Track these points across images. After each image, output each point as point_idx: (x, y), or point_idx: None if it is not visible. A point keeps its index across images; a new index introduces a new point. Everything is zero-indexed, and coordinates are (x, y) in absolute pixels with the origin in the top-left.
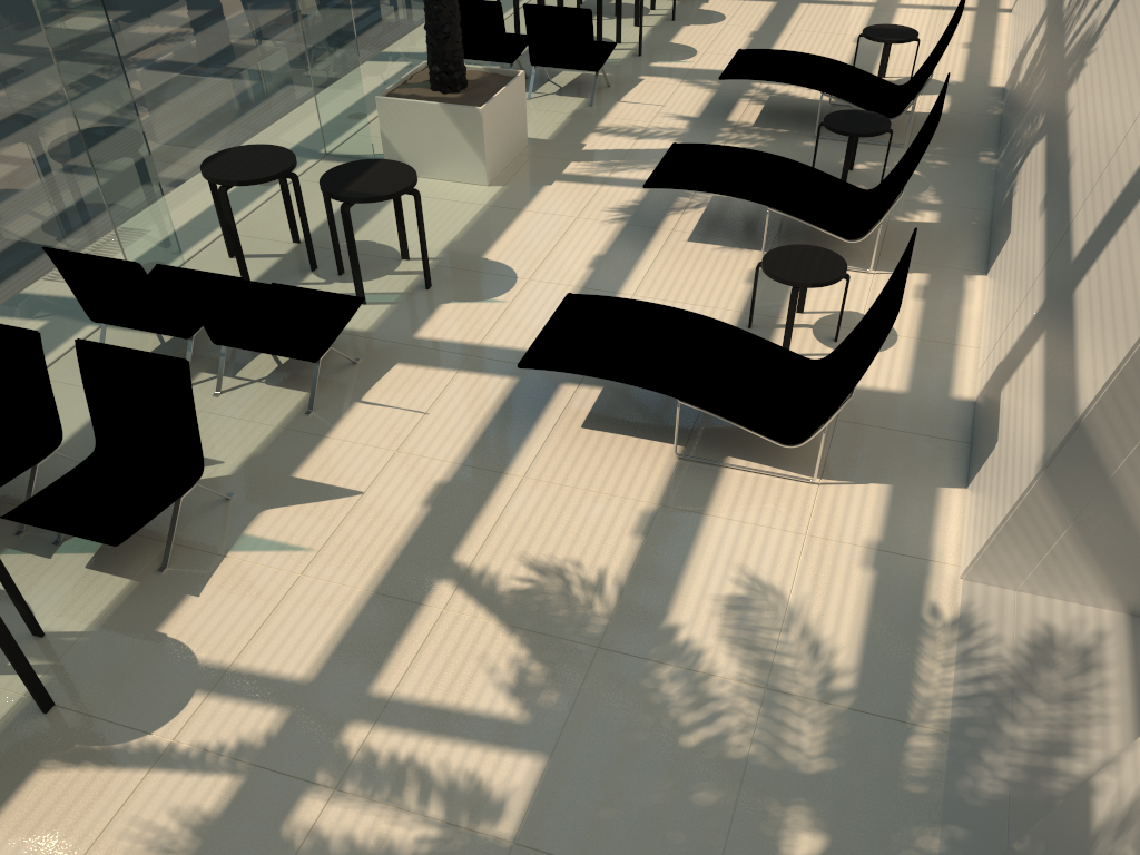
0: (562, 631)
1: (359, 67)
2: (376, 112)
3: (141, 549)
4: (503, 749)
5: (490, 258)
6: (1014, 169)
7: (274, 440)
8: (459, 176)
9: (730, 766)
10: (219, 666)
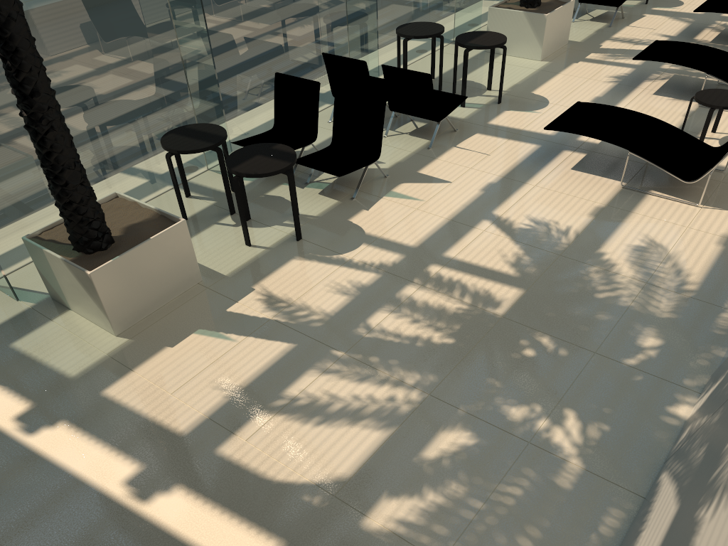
0: (542, 247)
1: None
2: (484, 23)
3: (343, 190)
4: (503, 284)
5: (535, 93)
6: None
7: (410, 157)
8: (525, 54)
9: (618, 308)
10: (374, 236)
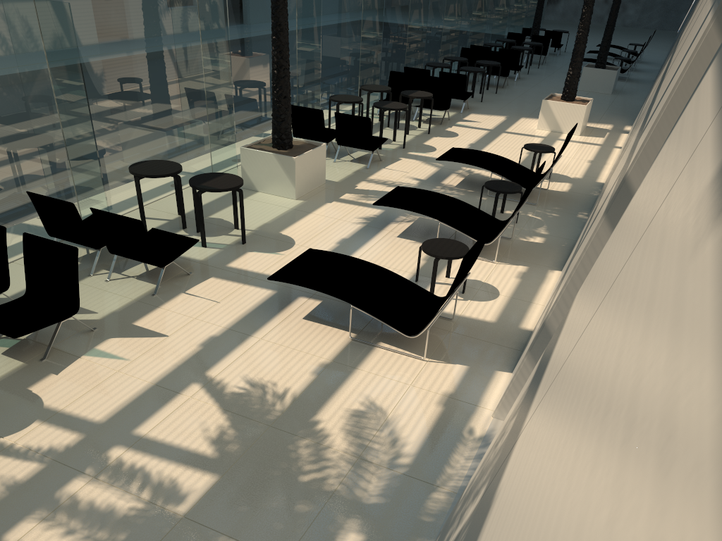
0: (253, 416)
1: (234, 131)
2: None
3: (35, 348)
4: (196, 469)
5: (283, 233)
6: (588, 218)
7: (129, 305)
8: (280, 193)
9: (323, 494)
10: (54, 409)
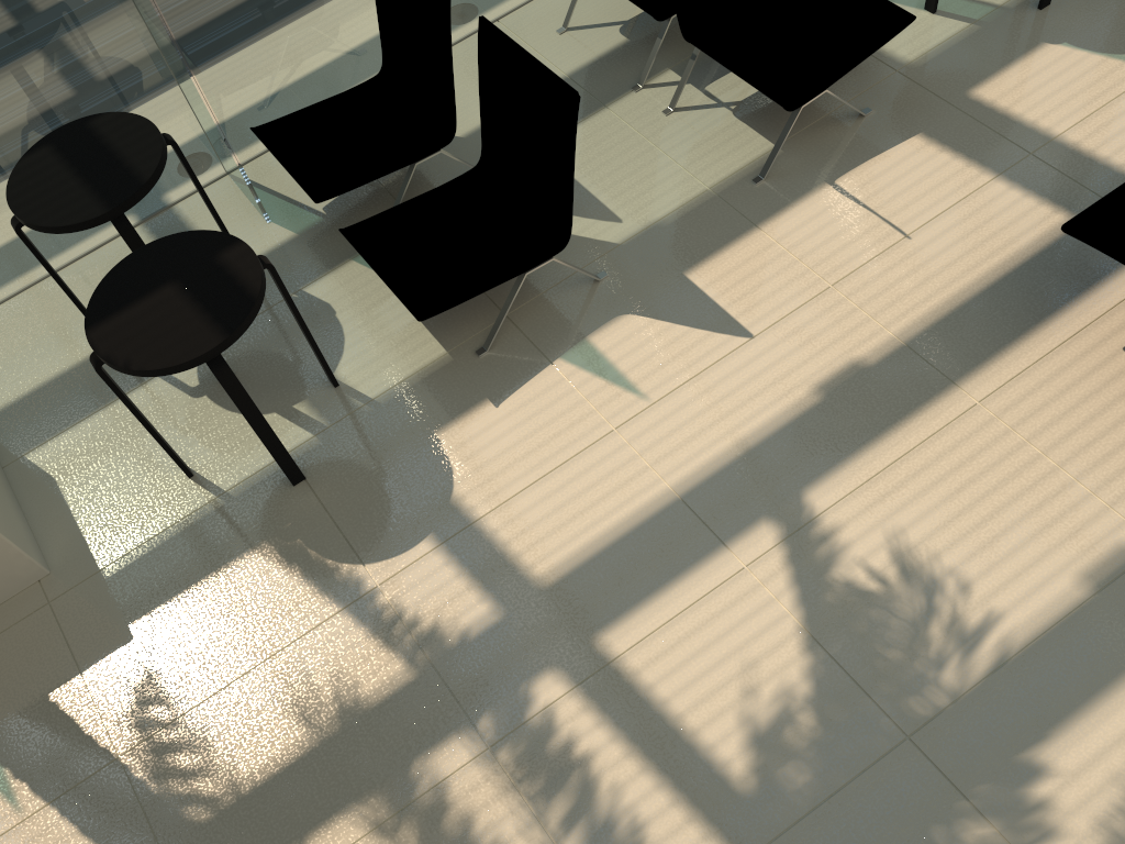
0: (875, 685)
1: None
2: None
3: (476, 313)
4: (694, 815)
5: None
6: None
7: (694, 209)
8: None
9: None
10: (467, 514)
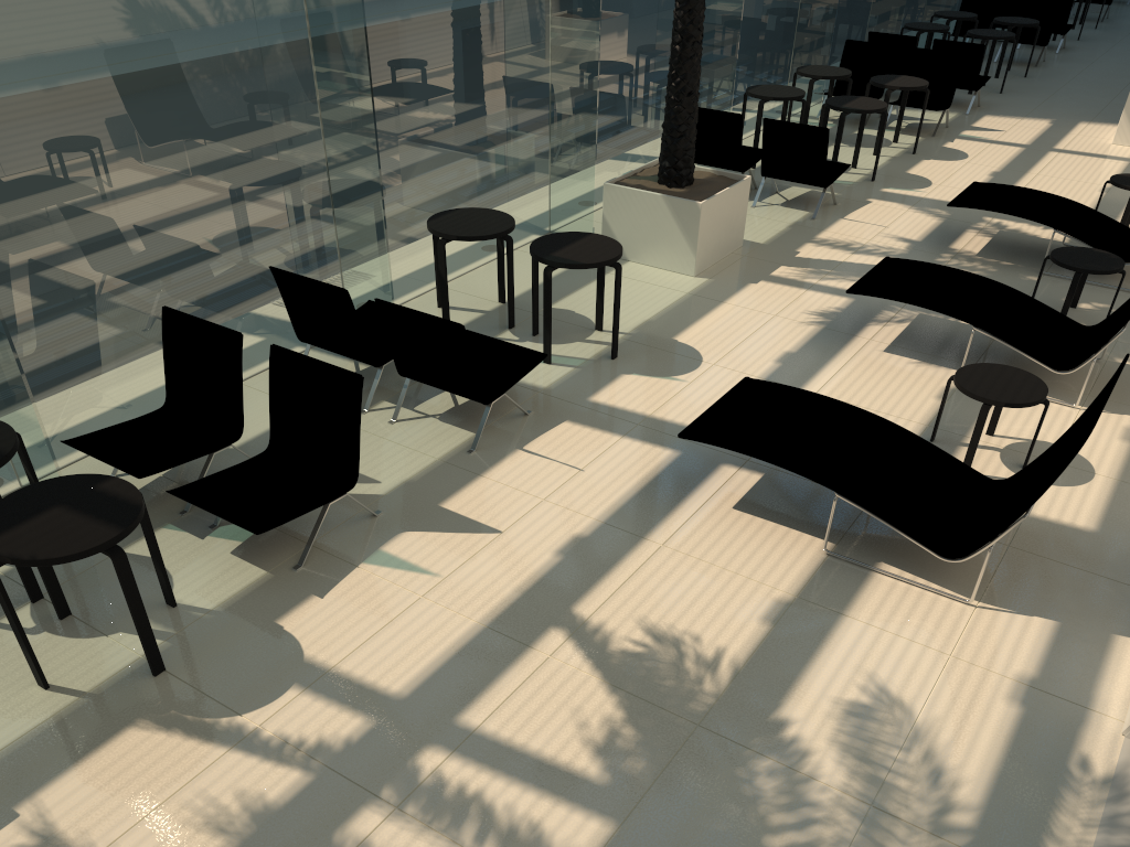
0: (664, 701)
1: (594, 155)
2: None
3: (284, 546)
4: (574, 806)
5: (680, 340)
6: None
7: (432, 470)
8: (668, 264)
9: None
10: (322, 666)
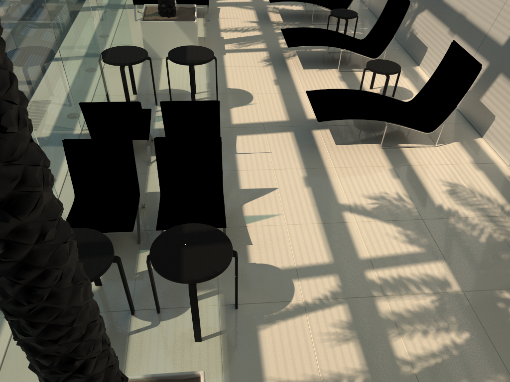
0: (405, 217)
1: (126, 8)
2: None
3: None
4: (427, 262)
5: (231, 87)
6: (406, 25)
7: None
8: None
9: (502, 244)
10: (291, 267)
